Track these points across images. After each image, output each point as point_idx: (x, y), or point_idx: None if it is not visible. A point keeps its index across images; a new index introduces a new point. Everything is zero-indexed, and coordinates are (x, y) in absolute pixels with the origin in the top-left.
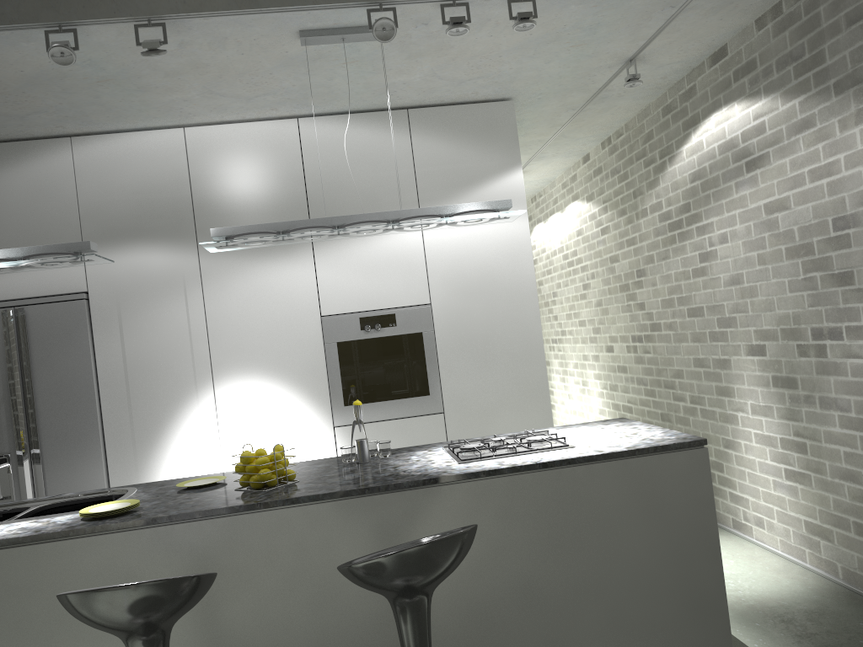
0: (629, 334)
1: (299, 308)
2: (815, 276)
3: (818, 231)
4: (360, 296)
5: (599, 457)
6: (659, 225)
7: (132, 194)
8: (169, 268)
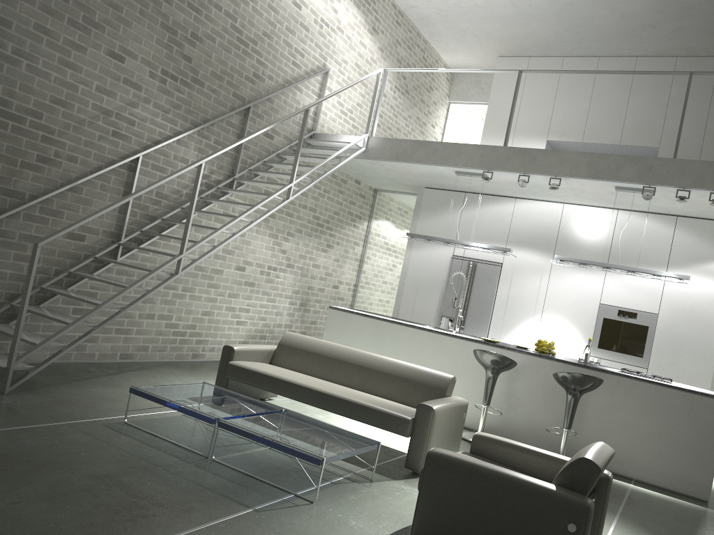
0: None
1: (590, 296)
2: None
3: None
4: (622, 299)
5: (674, 387)
6: None
7: (533, 227)
8: (538, 262)
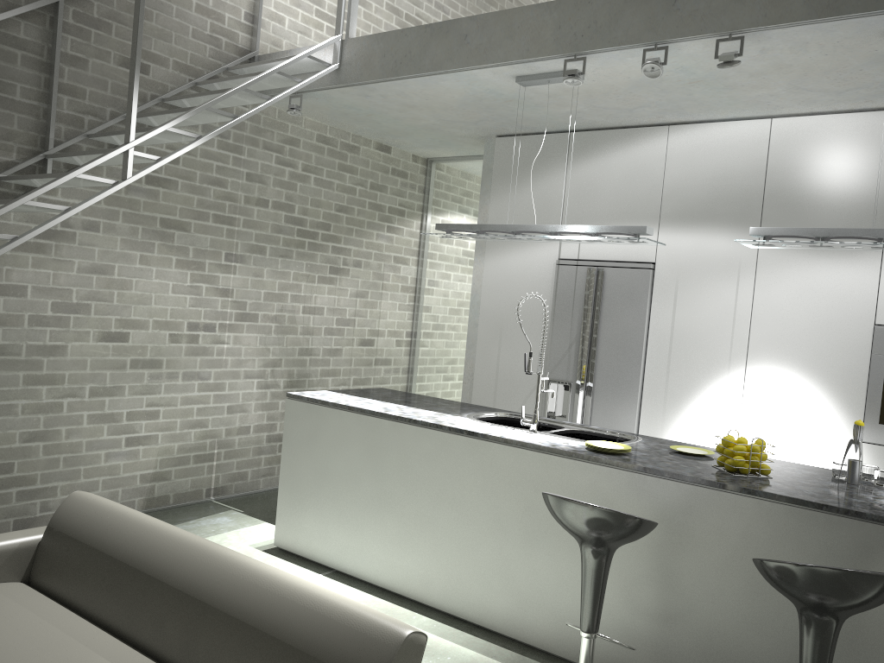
0: None
1: (851, 312)
2: None
3: None
4: None
5: None
6: None
7: (710, 179)
8: (728, 252)
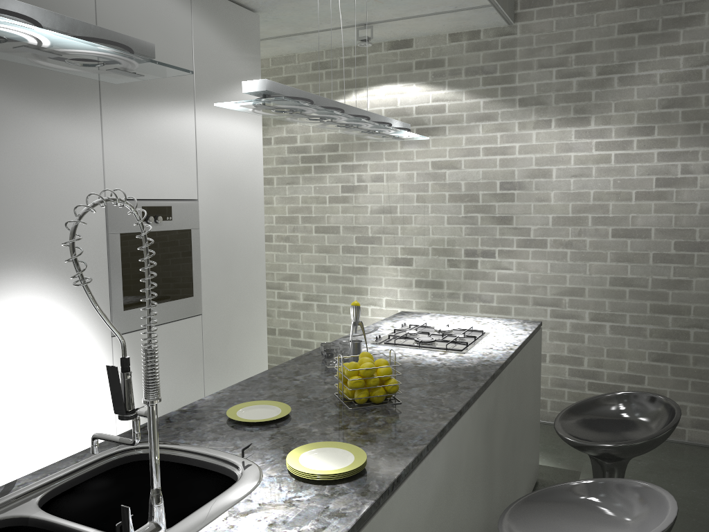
0: None
1: (83, 186)
2: (476, 216)
3: (486, 187)
4: (143, 181)
5: (528, 338)
6: (288, 155)
7: None
8: None
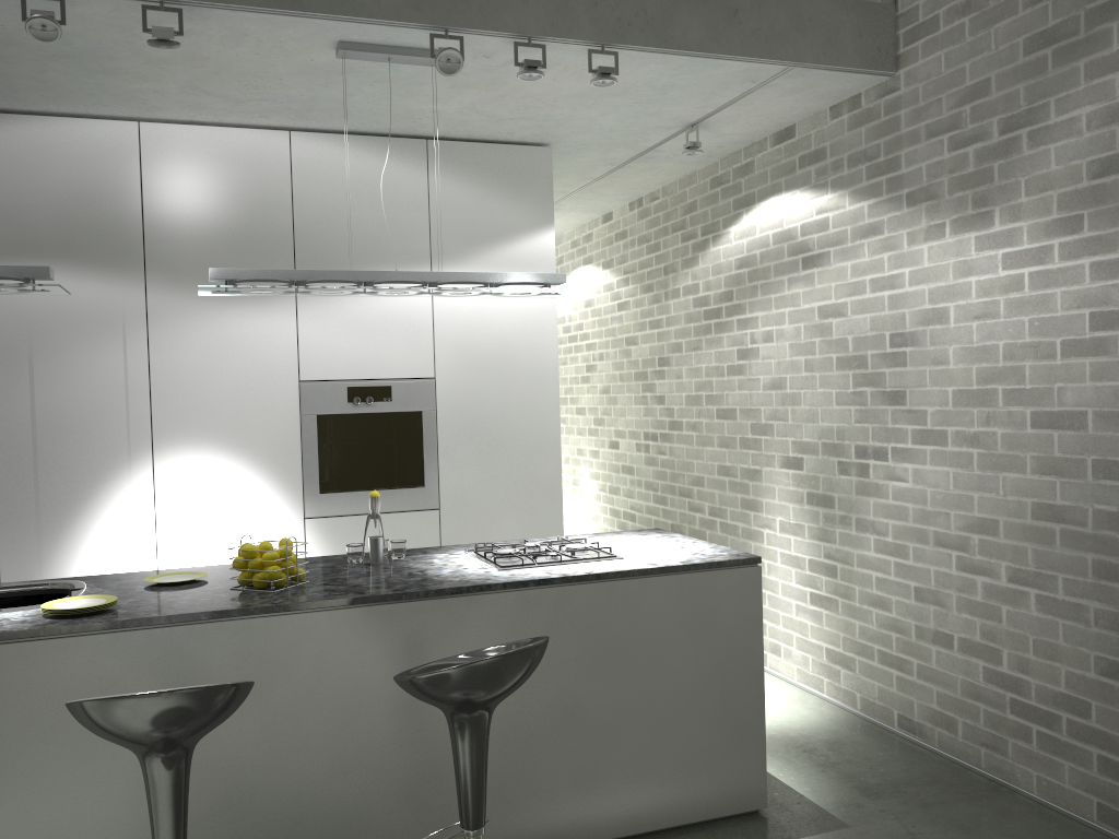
0: (641, 430)
1: (273, 369)
2: (865, 391)
3: (874, 344)
4: (350, 360)
5: (654, 570)
6: (693, 310)
7: (61, 199)
8: (105, 301)
